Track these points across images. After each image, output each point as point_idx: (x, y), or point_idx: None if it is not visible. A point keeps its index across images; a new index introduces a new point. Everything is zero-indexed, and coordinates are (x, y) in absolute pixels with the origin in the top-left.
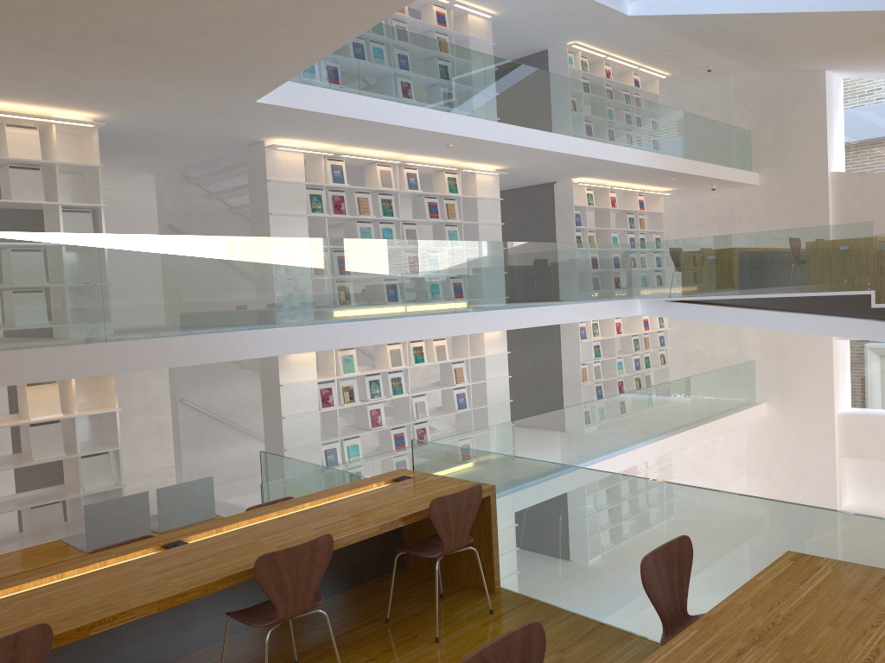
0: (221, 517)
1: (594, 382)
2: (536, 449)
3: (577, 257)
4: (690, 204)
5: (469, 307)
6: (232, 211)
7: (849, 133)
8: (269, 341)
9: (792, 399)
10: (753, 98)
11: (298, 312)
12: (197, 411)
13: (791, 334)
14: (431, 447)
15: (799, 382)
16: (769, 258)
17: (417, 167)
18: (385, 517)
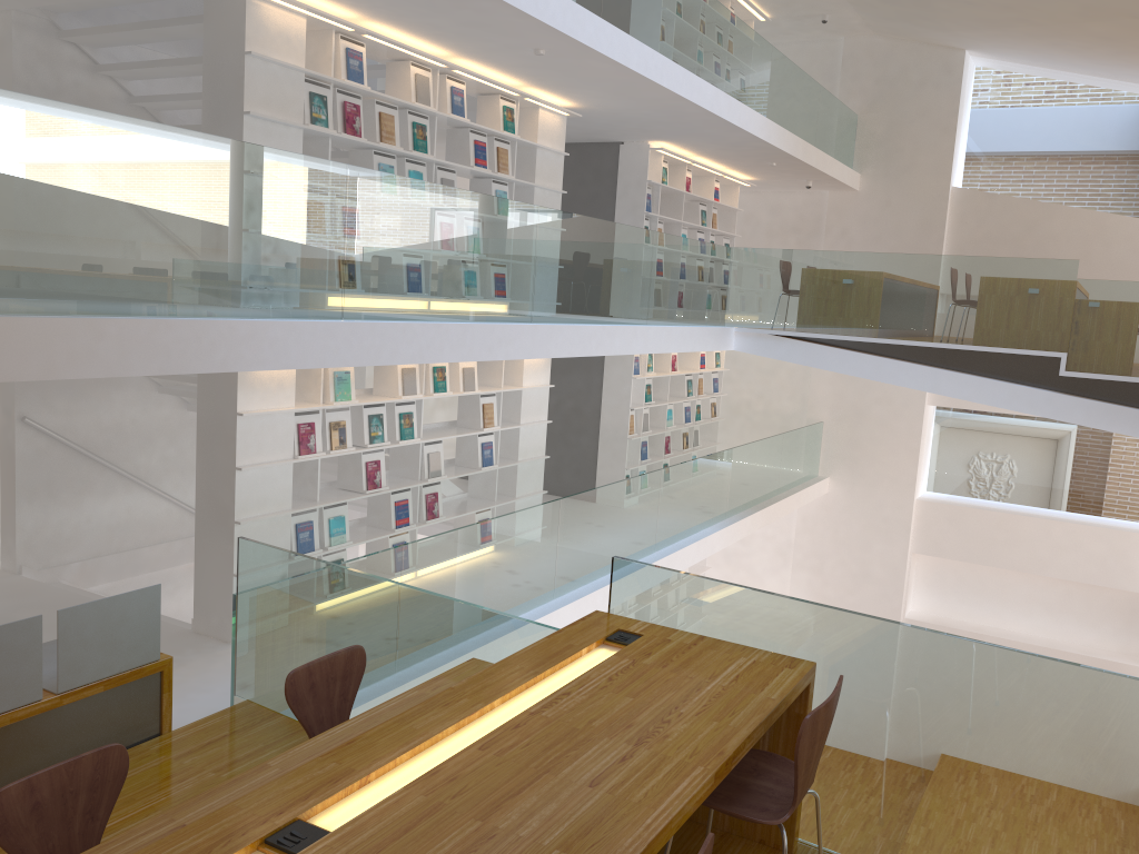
0: (170, 658)
1: (642, 435)
2: (601, 535)
3: (676, 258)
4: (762, 203)
5: (549, 316)
6: (134, 103)
7: (979, 139)
8: (275, 342)
9: (864, 475)
10: (866, 72)
11: (319, 296)
12: (48, 438)
13: (873, 392)
14: (660, 576)
15: (875, 454)
16: (930, 292)
17: (464, 81)
18: (704, 749)
